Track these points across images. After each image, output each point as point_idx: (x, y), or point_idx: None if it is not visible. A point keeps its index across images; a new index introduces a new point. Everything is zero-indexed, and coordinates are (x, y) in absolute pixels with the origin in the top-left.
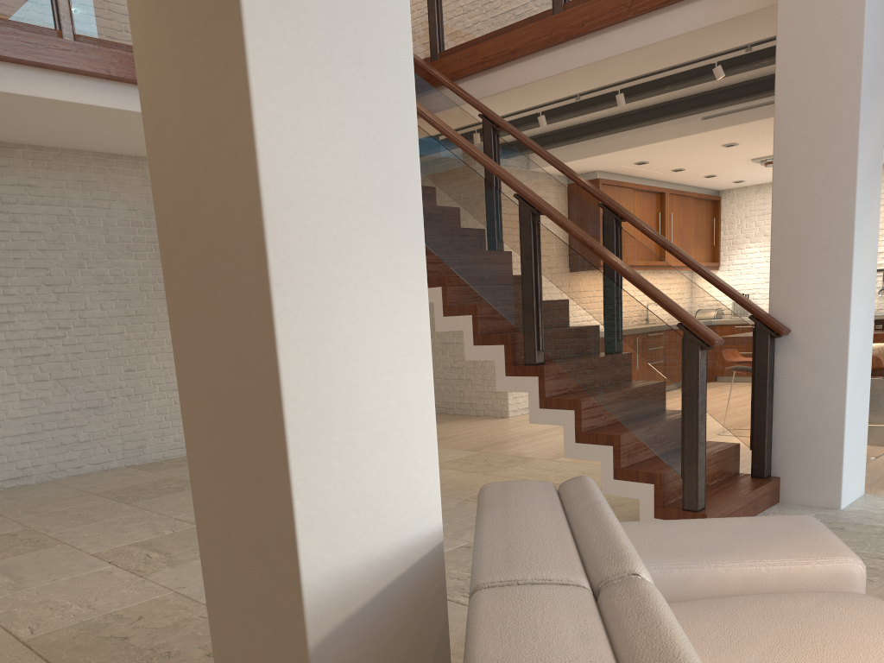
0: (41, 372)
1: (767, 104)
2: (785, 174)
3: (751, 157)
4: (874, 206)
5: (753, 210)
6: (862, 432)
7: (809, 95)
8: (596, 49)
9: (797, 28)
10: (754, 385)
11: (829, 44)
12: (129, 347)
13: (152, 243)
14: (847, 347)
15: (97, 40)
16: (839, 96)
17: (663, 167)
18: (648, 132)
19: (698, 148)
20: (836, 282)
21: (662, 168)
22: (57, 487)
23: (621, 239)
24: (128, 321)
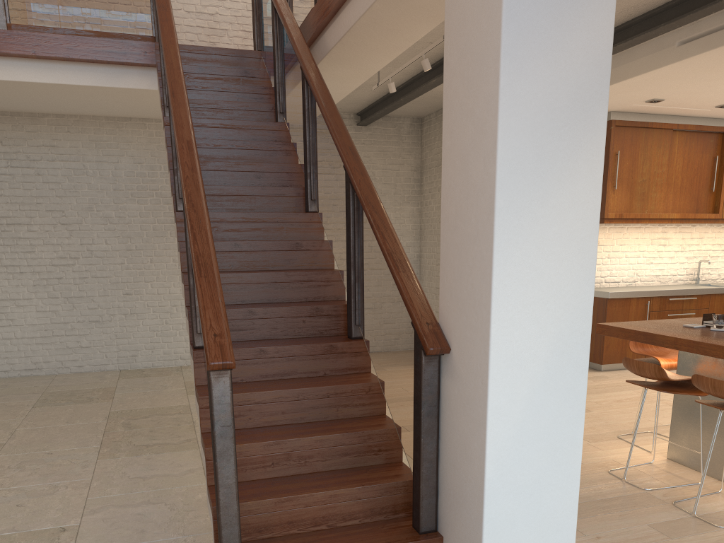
0: (53, 291)
1: None
2: (449, 130)
3: None
4: (578, 176)
5: None
6: (556, 506)
7: (466, 11)
8: None
9: None
10: (414, 412)
11: None
12: (128, 275)
13: (154, 191)
14: (486, 387)
15: (27, 26)
16: (486, 8)
17: (698, 104)
18: (626, 65)
19: (708, 80)
20: (481, 291)
21: (698, 105)
22: (45, 381)
23: (358, 207)
24: (128, 254)
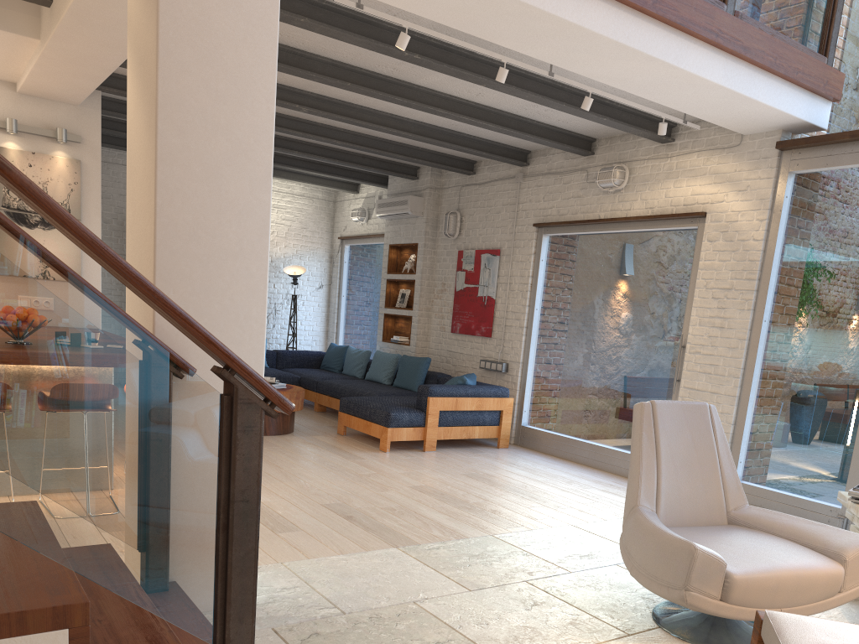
0: None
1: None
2: (177, 127)
3: None
4: None
5: None
6: None
7: (211, 19)
8: None
9: None
10: None
11: None
12: None
13: None
14: None
15: None
16: (252, 43)
17: None
18: None
19: None
20: (249, 305)
21: None
22: None
23: None
24: None
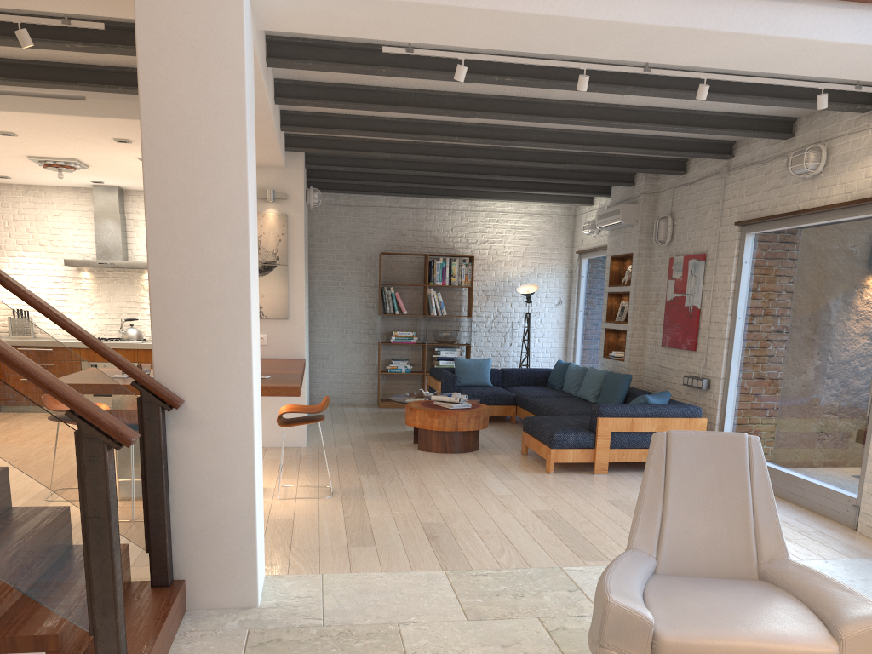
0: None
1: (59, 98)
2: (161, 204)
3: (28, 154)
4: (257, 259)
5: (23, 213)
6: (262, 510)
7: (185, 110)
8: None
9: (162, 19)
10: (146, 471)
11: (205, 53)
12: None
13: None
14: (252, 422)
15: None
16: (222, 122)
17: None
18: None
19: None
20: (235, 346)
21: None
22: None
23: None
24: None
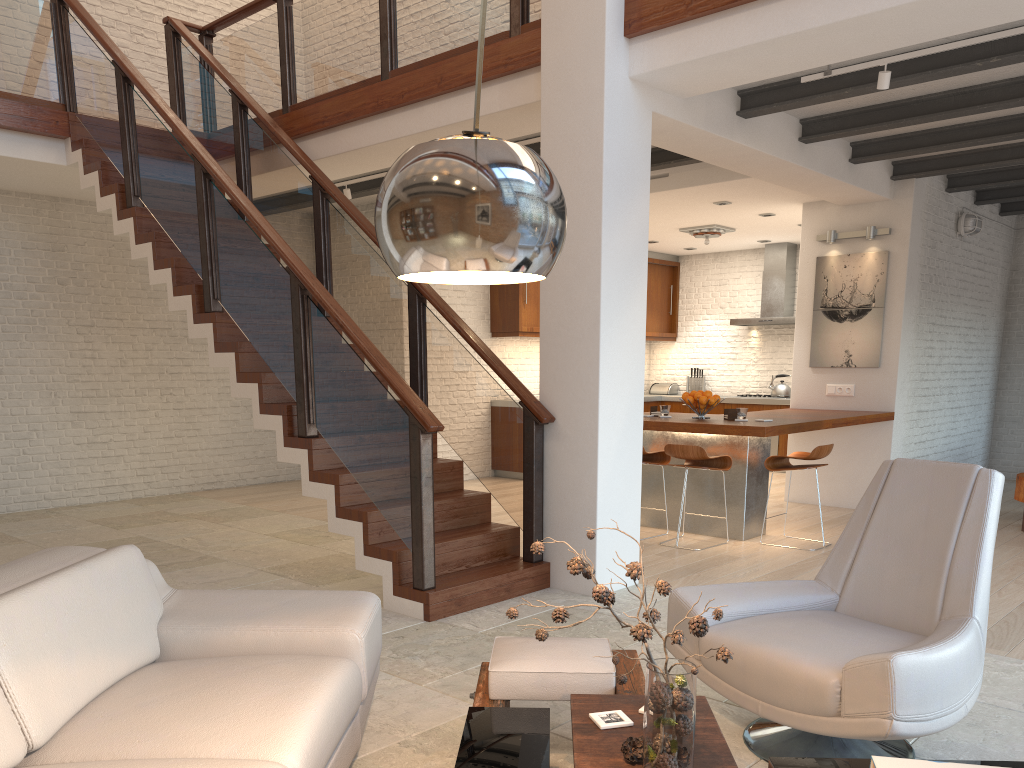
0: None
1: (655, 178)
2: None
3: (677, 227)
4: (636, 302)
5: (710, 279)
6: (630, 522)
7: (565, 191)
8: (416, 121)
9: (555, 125)
10: (524, 470)
11: (579, 144)
12: None
13: (2, 281)
14: (597, 438)
15: None
16: (587, 194)
17: None
18: None
19: None
20: (588, 374)
21: None
22: None
23: (424, 315)
24: None
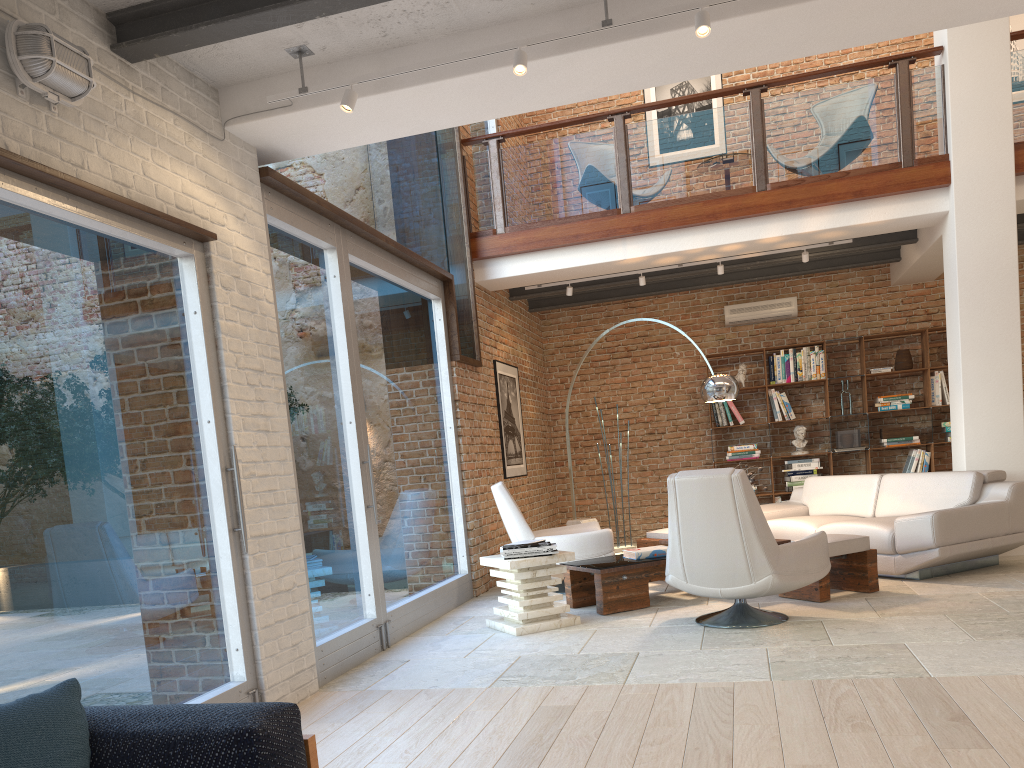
0: None
1: None
2: None
3: None
4: None
5: None
6: None
7: None
8: None
9: None
10: None
11: None
12: None
13: None
14: None
15: None
16: None
17: None
18: None
19: None
20: None
21: None
22: None
23: None
24: None
